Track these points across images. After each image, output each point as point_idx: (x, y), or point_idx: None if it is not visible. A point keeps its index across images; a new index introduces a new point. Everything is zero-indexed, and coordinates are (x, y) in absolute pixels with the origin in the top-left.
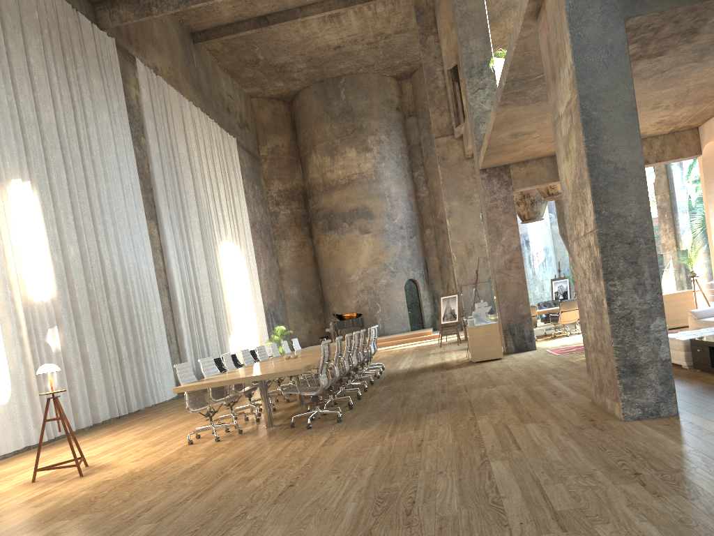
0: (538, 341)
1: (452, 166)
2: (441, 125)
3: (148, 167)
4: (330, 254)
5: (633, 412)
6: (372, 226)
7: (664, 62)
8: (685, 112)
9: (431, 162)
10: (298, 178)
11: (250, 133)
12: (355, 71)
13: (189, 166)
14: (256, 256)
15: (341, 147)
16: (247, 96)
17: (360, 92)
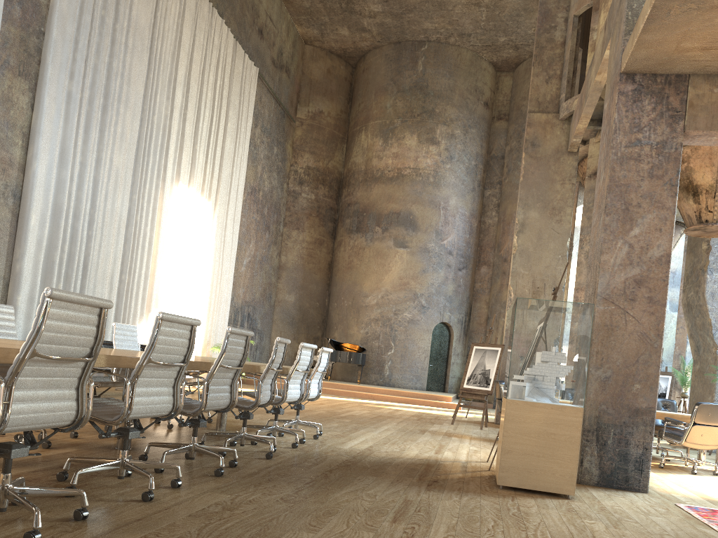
0: None
1: (543, 158)
2: (542, 97)
3: None
4: (349, 263)
5: None
6: (412, 240)
7: None
8: None
9: (512, 181)
10: (337, 160)
11: (289, 83)
12: (445, 39)
13: (147, 47)
14: (244, 233)
15: (400, 130)
16: (300, 39)
17: (444, 68)
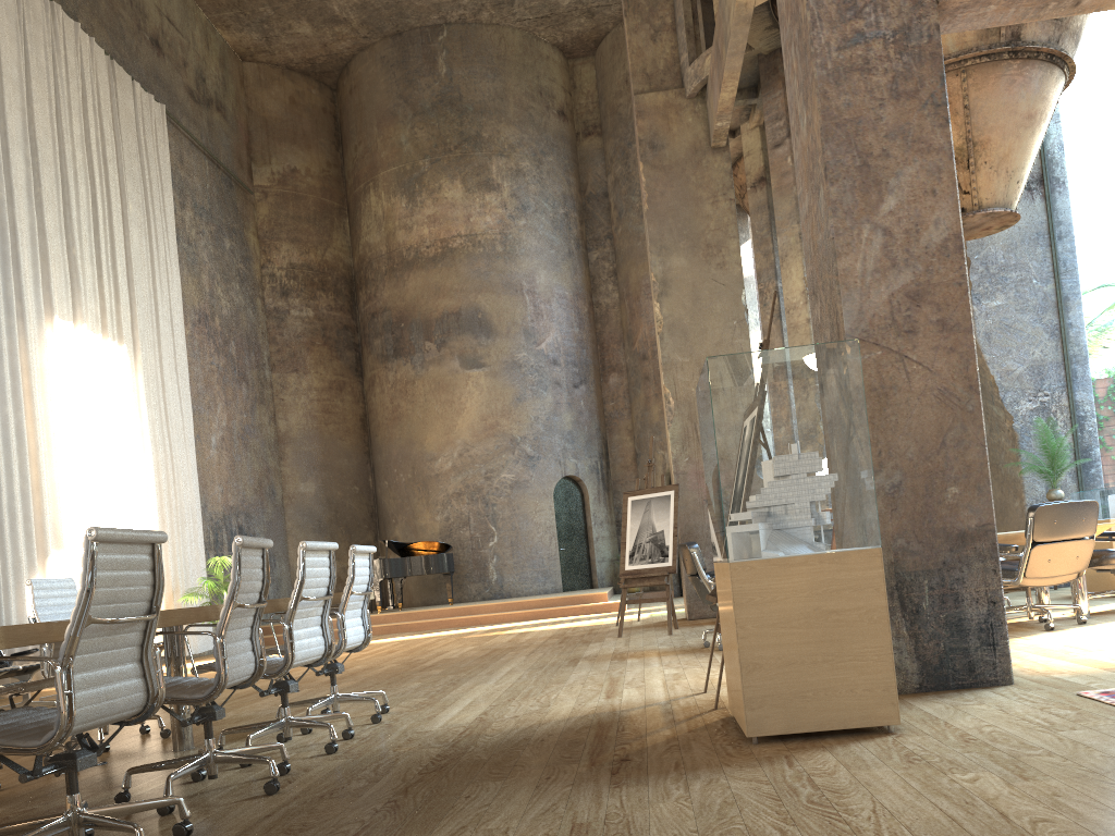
0: None
1: (675, 166)
2: (651, 65)
3: None
4: (395, 410)
5: None
6: (490, 353)
7: None
8: None
9: (629, 230)
10: (339, 246)
11: (228, 128)
12: (473, 16)
13: None
14: (202, 391)
15: (431, 177)
16: (233, 53)
17: (482, 63)
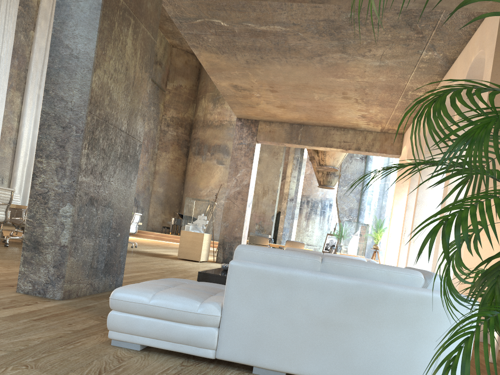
0: None
1: None
2: None
3: (30, 53)
4: (193, 171)
5: (25, 286)
6: (226, 160)
7: (311, 43)
8: (378, 112)
9: None
10: (190, 113)
11: (161, 70)
12: None
13: None
14: None
15: (222, 99)
16: (169, 45)
17: None
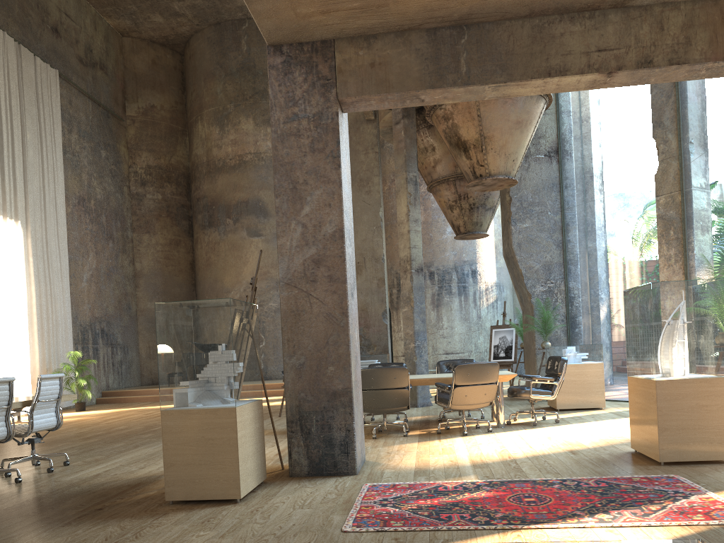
0: (406, 439)
1: None
2: None
3: None
4: (208, 260)
5: None
6: (265, 227)
7: None
8: None
9: None
10: (181, 154)
11: (108, 80)
12: None
13: None
14: (78, 246)
15: (234, 115)
16: (115, 32)
17: None
